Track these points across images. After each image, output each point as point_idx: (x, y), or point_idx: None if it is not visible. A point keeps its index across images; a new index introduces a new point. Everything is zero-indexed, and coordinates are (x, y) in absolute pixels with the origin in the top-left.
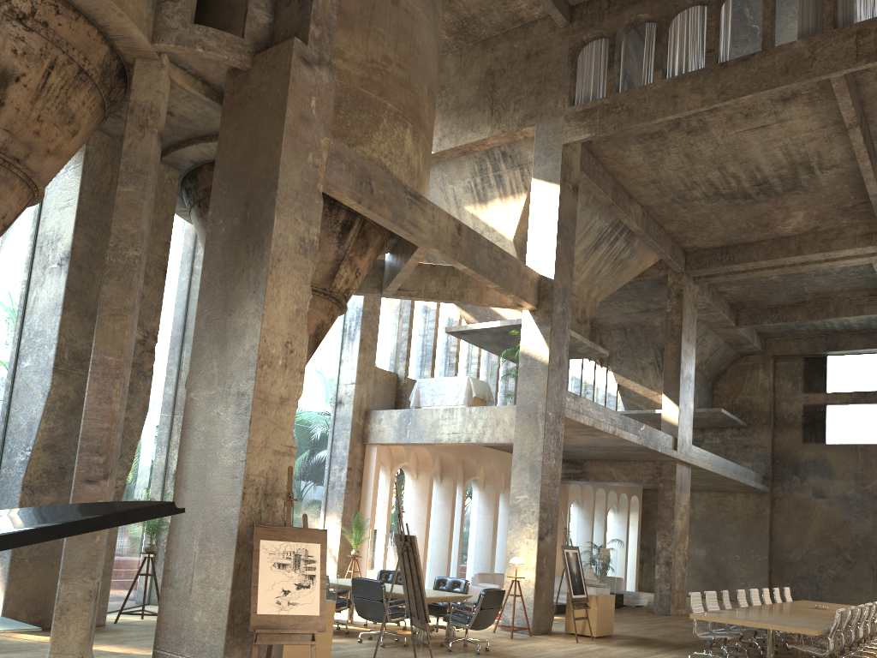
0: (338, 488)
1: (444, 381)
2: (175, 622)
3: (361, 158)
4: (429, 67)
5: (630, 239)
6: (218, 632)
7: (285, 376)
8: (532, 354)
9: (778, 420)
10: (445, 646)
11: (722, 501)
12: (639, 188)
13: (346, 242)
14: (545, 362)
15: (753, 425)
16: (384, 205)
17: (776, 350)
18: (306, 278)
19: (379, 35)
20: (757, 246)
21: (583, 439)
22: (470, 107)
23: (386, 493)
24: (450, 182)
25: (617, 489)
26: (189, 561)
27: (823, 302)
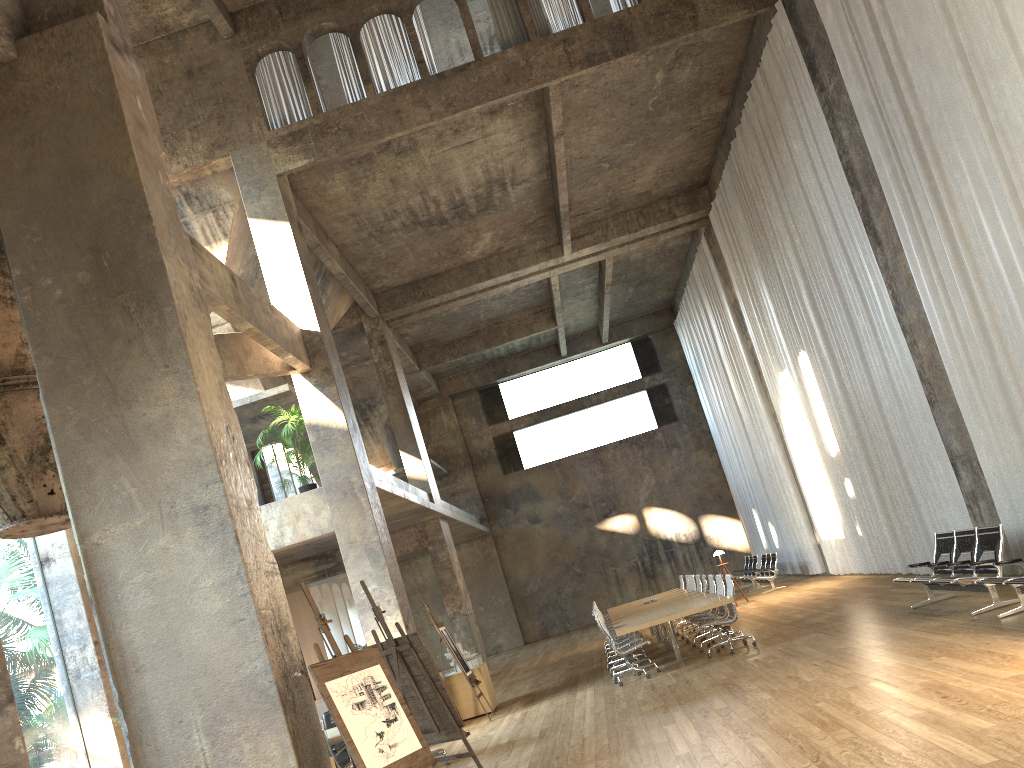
0: (88, 674)
1: None
2: None
3: None
4: None
5: (325, 286)
6: None
7: (240, 471)
8: (323, 422)
9: (475, 458)
10: None
11: None
12: (337, 224)
13: None
14: (343, 428)
15: (453, 470)
16: None
17: (451, 389)
18: (211, 340)
19: None
20: (447, 276)
21: None
22: None
23: None
24: None
25: (346, 580)
26: (196, 766)
27: (495, 327)
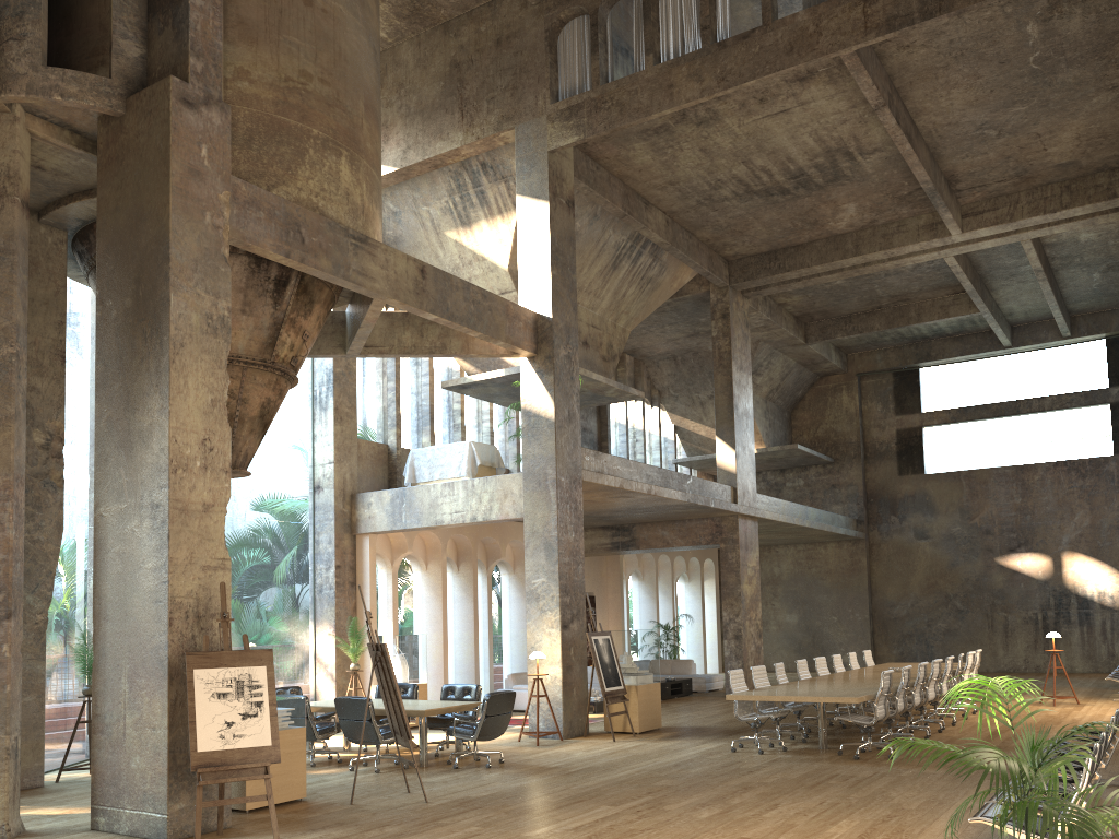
0: (327, 592)
1: (443, 449)
2: (112, 772)
3: (284, 201)
4: (363, 76)
5: (657, 252)
6: (160, 777)
7: (207, 479)
8: (535, 410)
9: (869, 450)
10: (454, 763)
11: (812, 555)
12: (655, 191)
13: (283, 301)
14: (550, 419)
15: (840, 460)
16: (320, 255)
17: (860, 367)
18: (219, 362)
19: (293, 46)
20: (809, 248)
21: (618, 502)
22: (436, 109)
23: (389, 591)
24: (423, 203)
25: (684, 554)
26: (119, 702)
27: (903, 305)
